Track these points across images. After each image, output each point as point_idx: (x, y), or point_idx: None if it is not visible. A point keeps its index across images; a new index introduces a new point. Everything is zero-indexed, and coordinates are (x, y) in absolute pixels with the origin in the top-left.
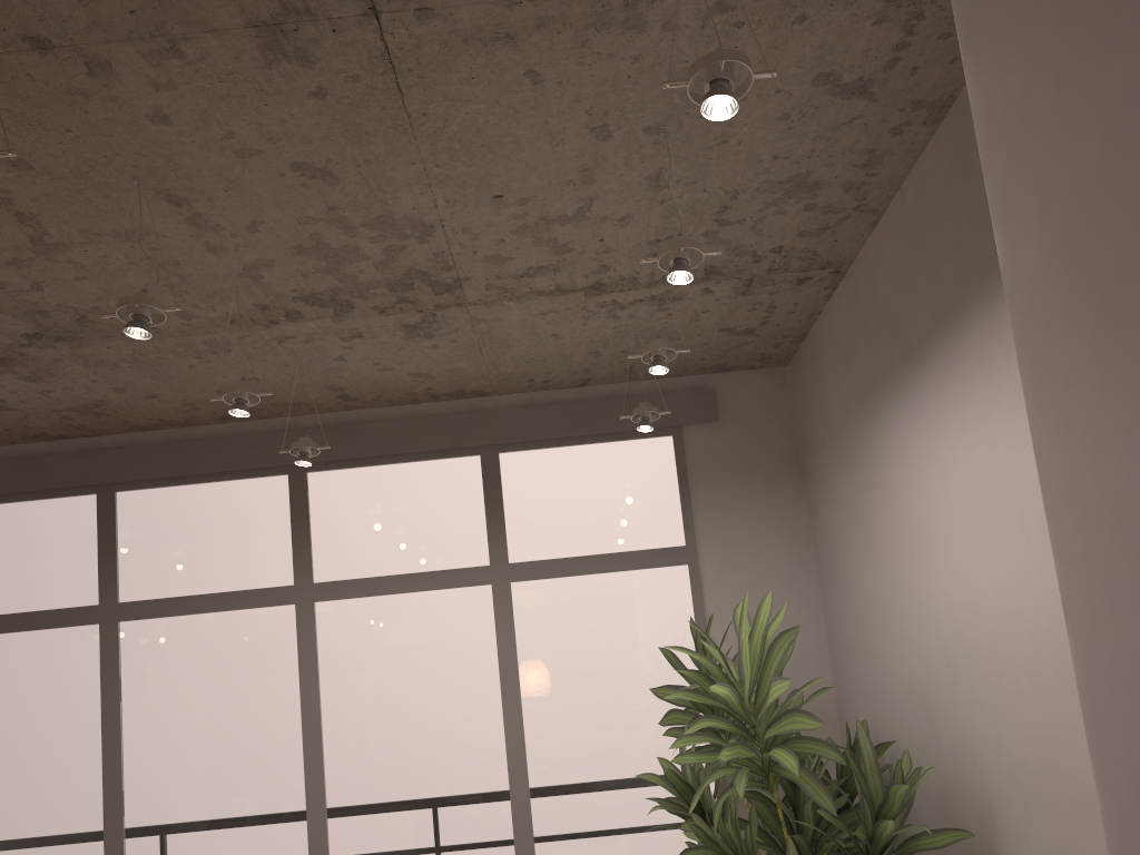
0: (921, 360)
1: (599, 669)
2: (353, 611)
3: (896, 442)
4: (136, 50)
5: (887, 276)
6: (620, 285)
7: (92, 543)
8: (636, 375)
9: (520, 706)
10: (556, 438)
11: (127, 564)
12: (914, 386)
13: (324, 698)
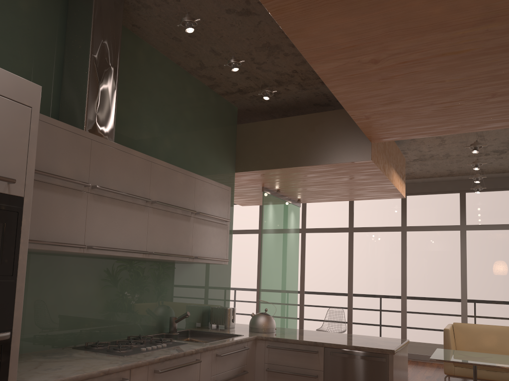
0: None
1: None
2: (478, 234)
3: None
4: None
5: None
6: None
7: (399, 209)
8: None
9: None
10: None
11: (409, 216)
12: None
13: (467, 258)
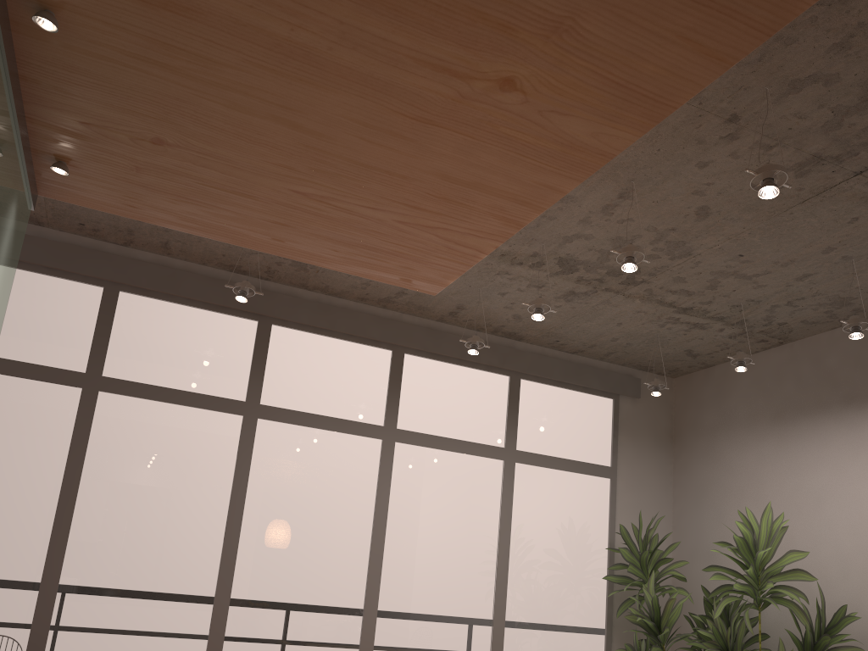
0: (864, 405)
1: (555, 530)
2: (418, 455)
3: (817, 442)
4: (757, 140)
5: (837, 357)
6: (696, 312)
7: (248, 356)
8: (605, 357)
9: (509, 543)
10: (553, 379)
11: (271, 378)
12: (851, 417)
13: (391, 509)
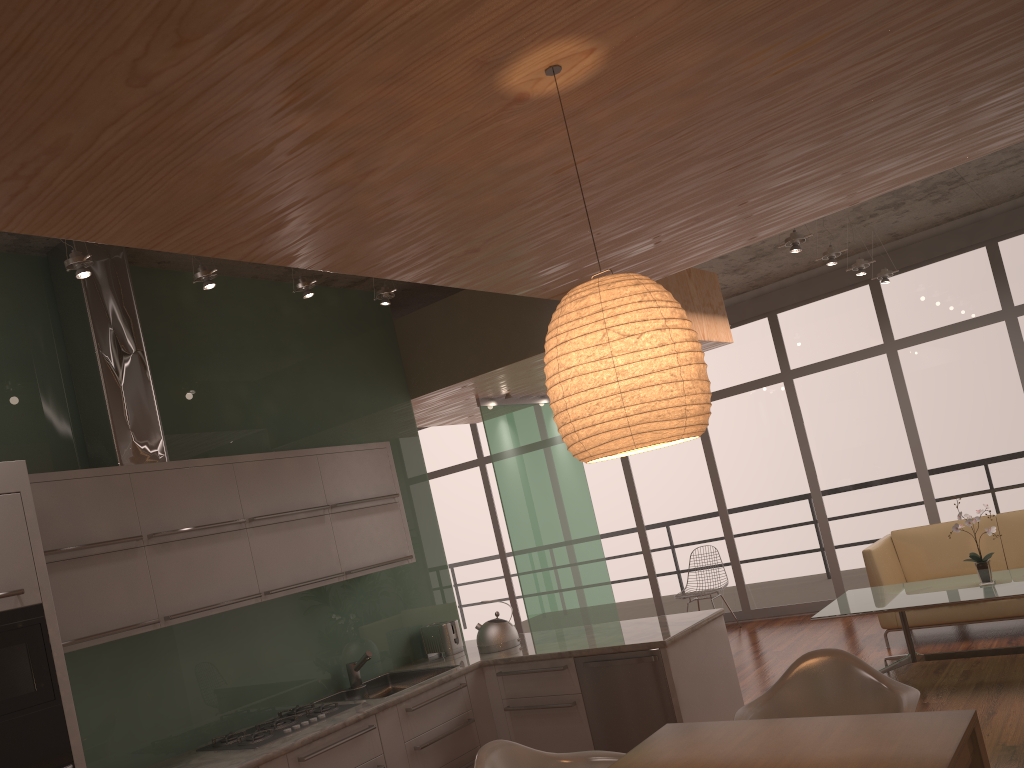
0: None
1: None
2: (920, 351)
3: None
4: None
5: None
6: None
7: (770, 343)
8: None
9: None
10: None
11: (790, 350)
12: None
13: (912, 400)
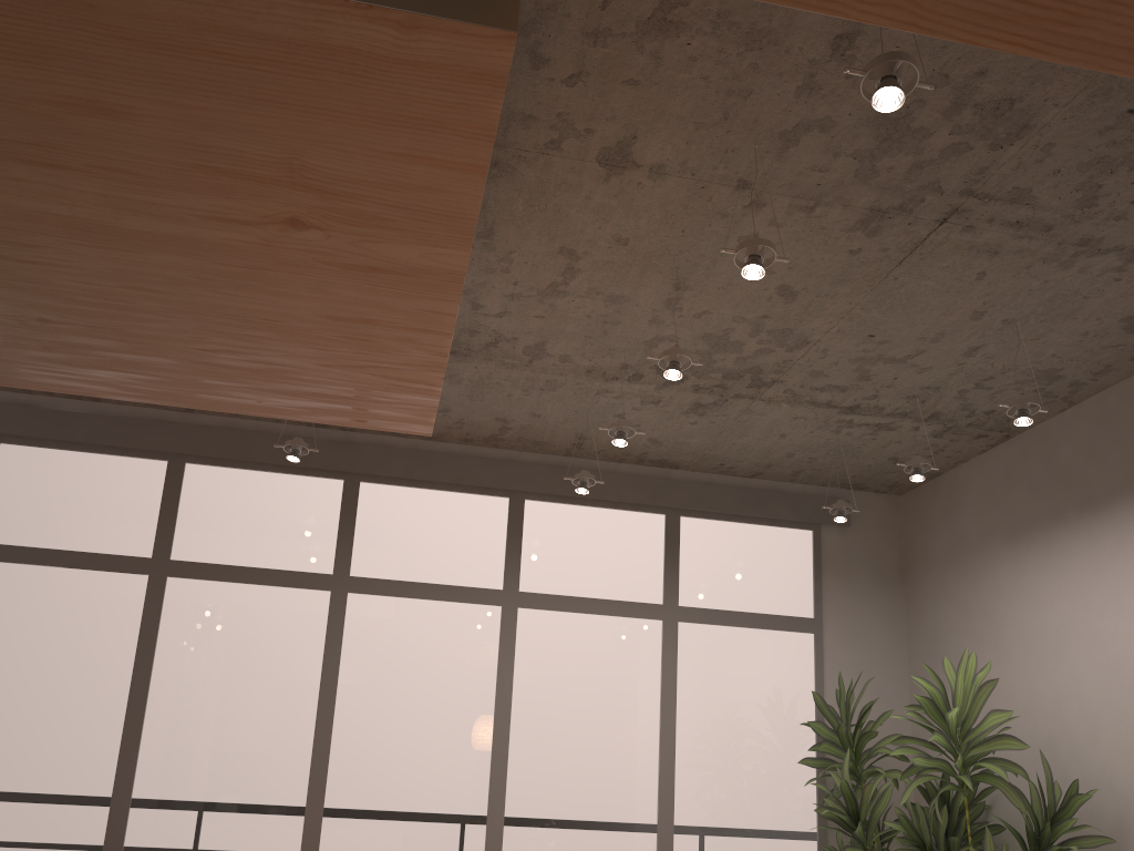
0: (1102, 509)
1: (739, 704)
2: (549, 621)
3: (1055, 564)
4: (789, 202)
5: (1070, 448)
6: (868, 411)
7: (334, 521)
8: (795, 478)
9: (675, 723)
10: (725, 513)
11: (362, 545)
12: (1089, 526)
13: (516, 689)
